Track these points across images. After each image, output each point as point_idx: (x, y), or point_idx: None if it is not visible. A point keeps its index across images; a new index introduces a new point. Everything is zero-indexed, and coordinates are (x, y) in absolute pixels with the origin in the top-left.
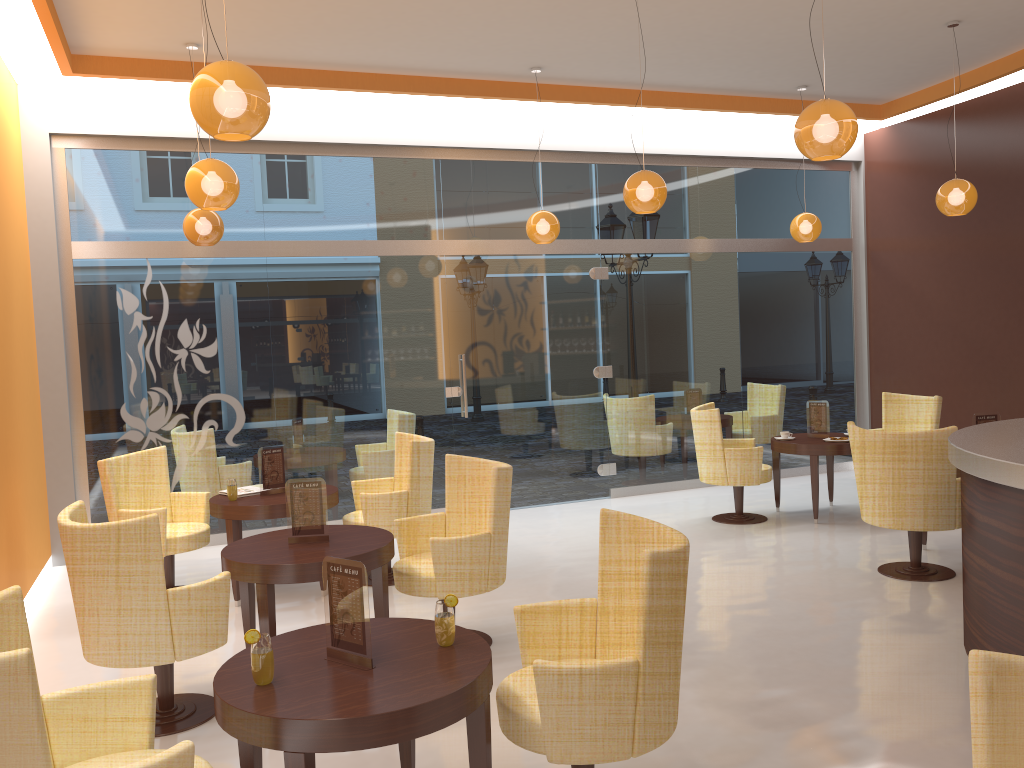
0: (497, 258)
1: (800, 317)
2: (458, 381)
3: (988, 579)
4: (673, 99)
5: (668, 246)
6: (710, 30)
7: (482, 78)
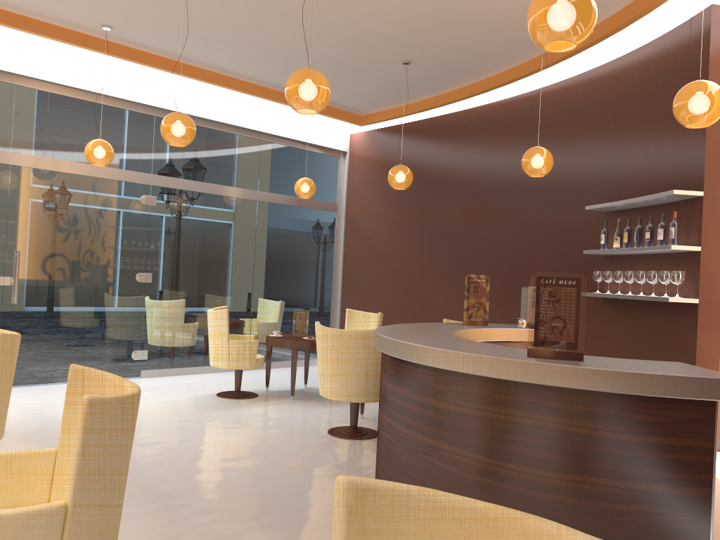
0: (60, 175)
1: (298, 253)
2: (11, 272)
3: (392, 432)
4: (218, 79)
5: (206, 188)
6: (245, 26)
7: (59, 25)
